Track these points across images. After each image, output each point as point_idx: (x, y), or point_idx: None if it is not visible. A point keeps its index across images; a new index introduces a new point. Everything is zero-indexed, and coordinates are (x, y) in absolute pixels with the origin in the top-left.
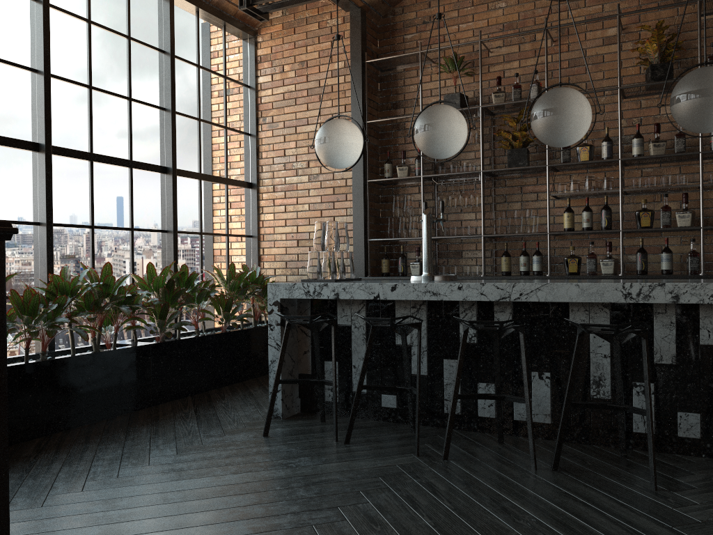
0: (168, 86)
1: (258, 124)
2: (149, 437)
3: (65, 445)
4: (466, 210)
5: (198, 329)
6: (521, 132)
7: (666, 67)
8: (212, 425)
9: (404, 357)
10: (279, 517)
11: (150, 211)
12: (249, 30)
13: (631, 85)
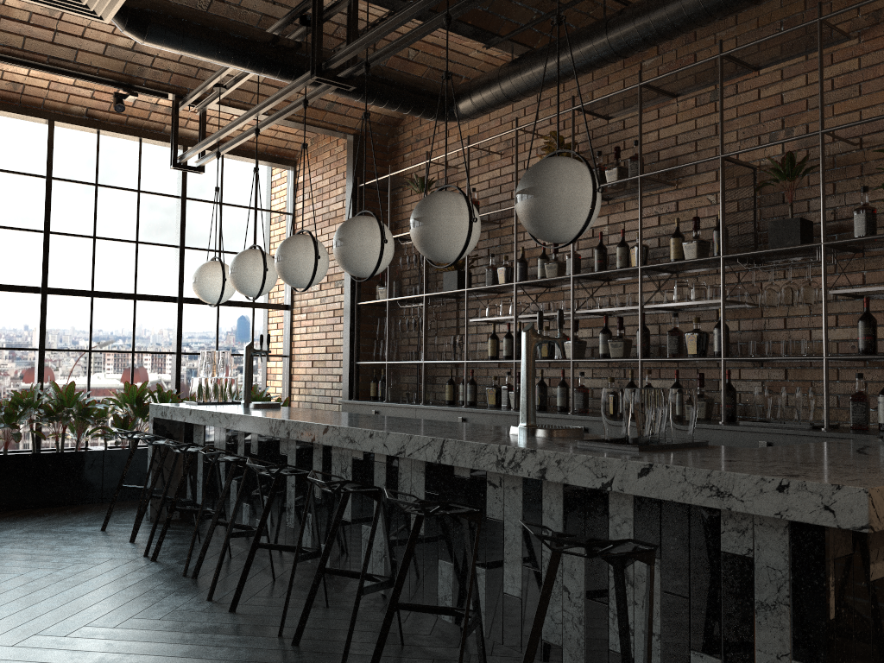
0: (179, 227)
1: None
2: (37, 521)
3: None
4: (439, 333)
5: None
6: None
7: None
8: (96, 519)
9: (188, 473)
10: None
11: (156, 336)
12: (286, 162)
13: None
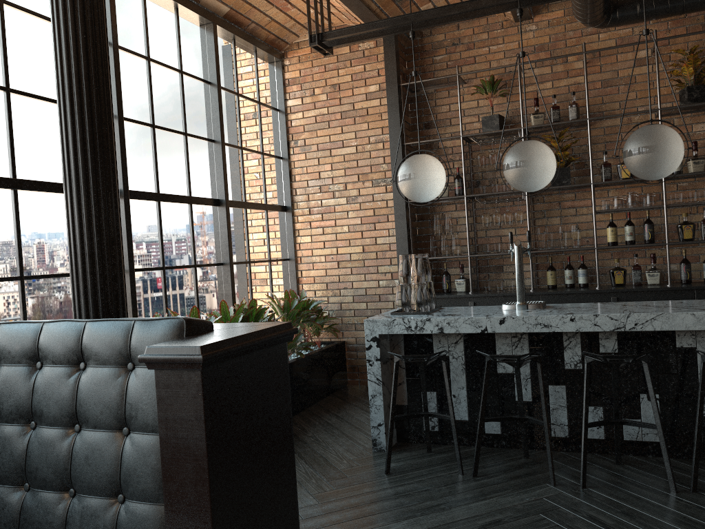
0: (217, 118)
1: (289, 147)
2: None
3: None
4: (505, 225)
5: None
6: (564, 152)
7: (702, 89)
8: (322, 464)
9: (518, 387)
10: None
11: (208, 245)
12: (277, 54)
13: (671, 106)
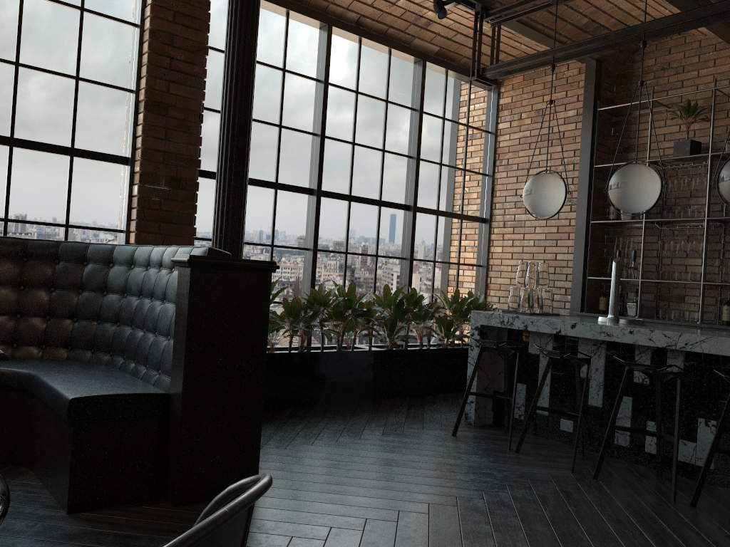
0: (415, 138)
1: (495, 165)
2: (366, 421)
3: (308, 415)
4: (692, 255)
5: (422, 343)
6: None
7: None
8: (416, 420)
9: (577, 387)
10: (435, 487)
11: (392, 241)
12: None
13: None
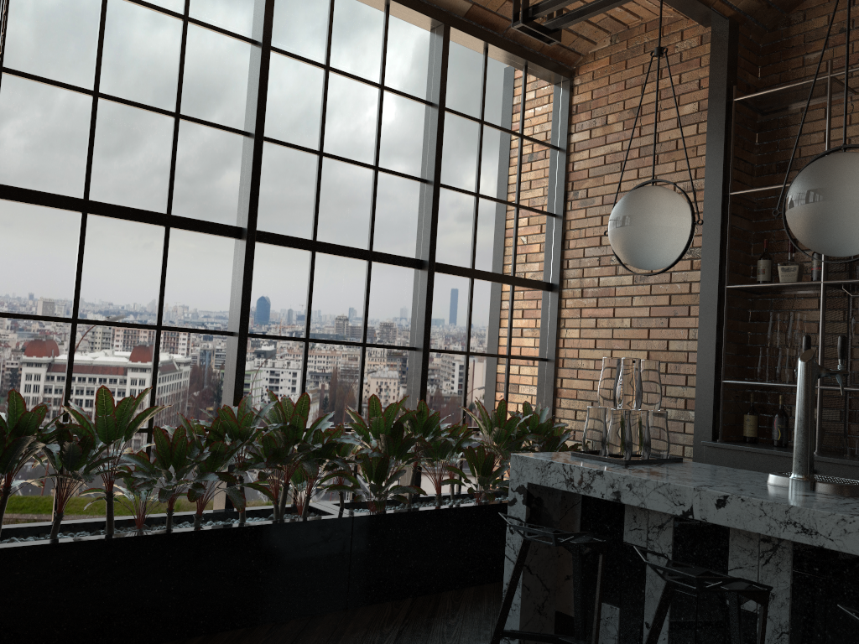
0: (433, 150)
1: (567, 200)
2: None
3: None
4: None
5: (440, 495)
6: None
7: None
8: None
9: None
10: None
11: (393, 320)
12: (562, 70)
13: None
